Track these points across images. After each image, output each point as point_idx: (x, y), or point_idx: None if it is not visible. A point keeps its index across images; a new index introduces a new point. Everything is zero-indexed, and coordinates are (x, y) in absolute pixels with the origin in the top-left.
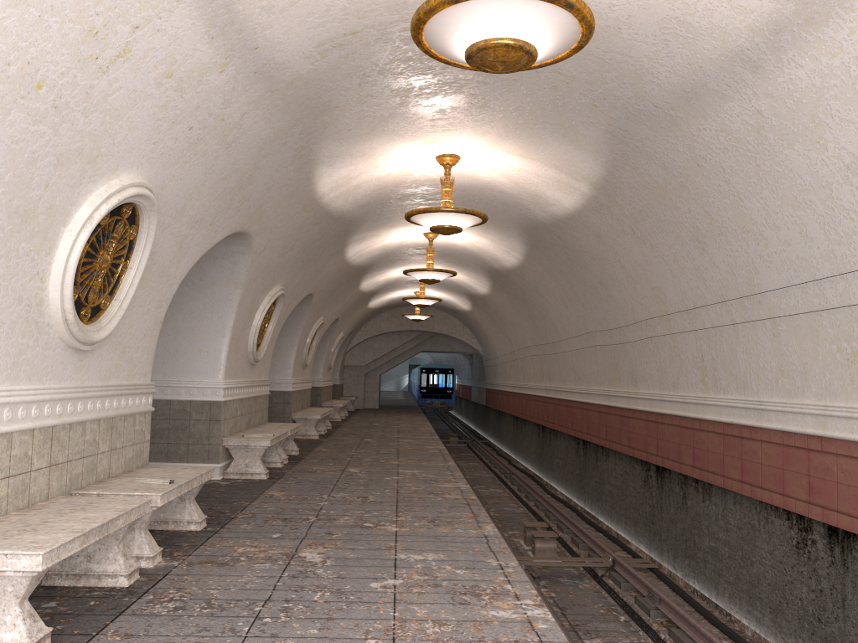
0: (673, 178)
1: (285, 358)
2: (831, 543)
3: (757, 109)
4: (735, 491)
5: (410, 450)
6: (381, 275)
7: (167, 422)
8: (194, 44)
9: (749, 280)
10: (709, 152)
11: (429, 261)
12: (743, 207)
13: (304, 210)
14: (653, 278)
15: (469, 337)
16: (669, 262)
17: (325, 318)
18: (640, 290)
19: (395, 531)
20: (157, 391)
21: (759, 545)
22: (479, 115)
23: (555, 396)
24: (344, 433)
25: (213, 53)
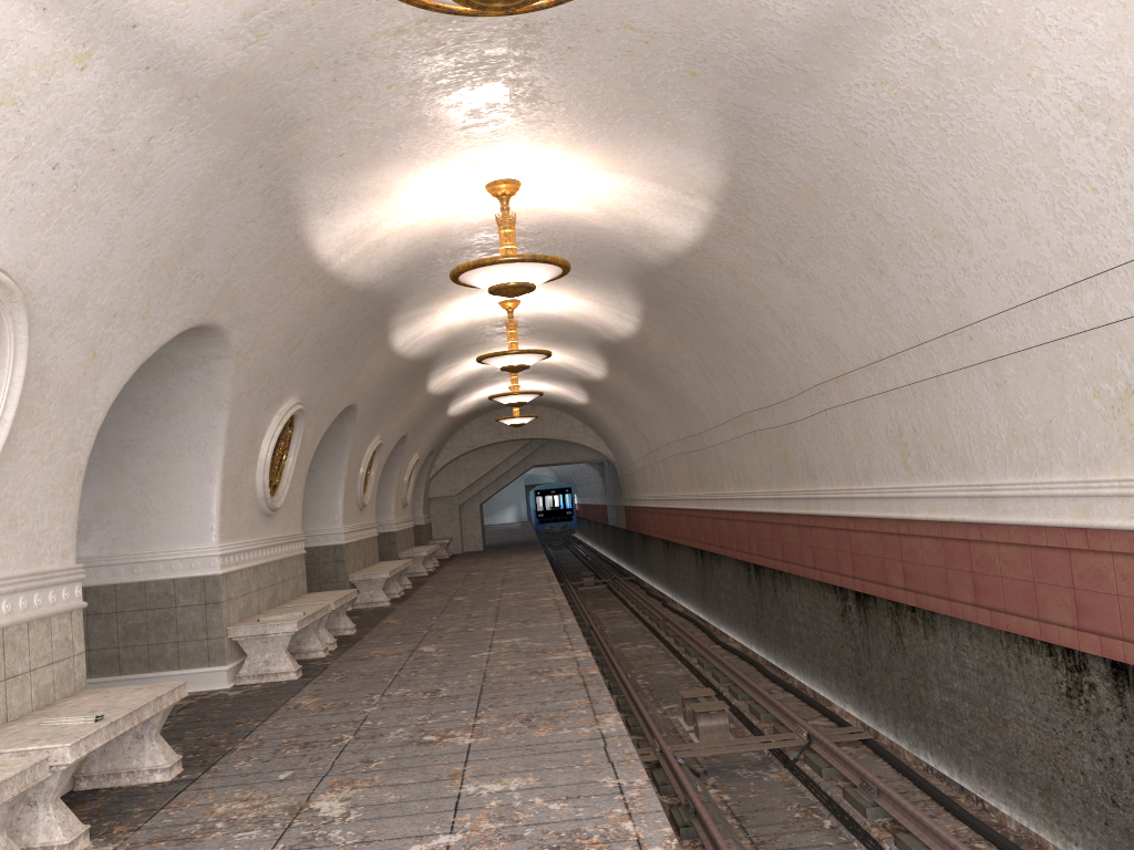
0: (823, 171)
1: (330, 499)
2: (1119, 687)
3: (931, 38)
4: (968, 619)
5: (515, 607)
6: (455, 368)
7: (144, 614)
8: (13, 21)
9: (952, 307)
10: (869, 121)
11: (511, 341)
12: (930, 198)
13: (305, 285)
14: (818, 324)
15: (594, 440)
16: (835, 298)
17: (384, 437)
18: (802, 344)
19: (469, 744)
20: (123, 571)
21: (1012, 696)
22: (532, 113)
23: (711, 507)
24: (428, 592)
25: (55, 35)
